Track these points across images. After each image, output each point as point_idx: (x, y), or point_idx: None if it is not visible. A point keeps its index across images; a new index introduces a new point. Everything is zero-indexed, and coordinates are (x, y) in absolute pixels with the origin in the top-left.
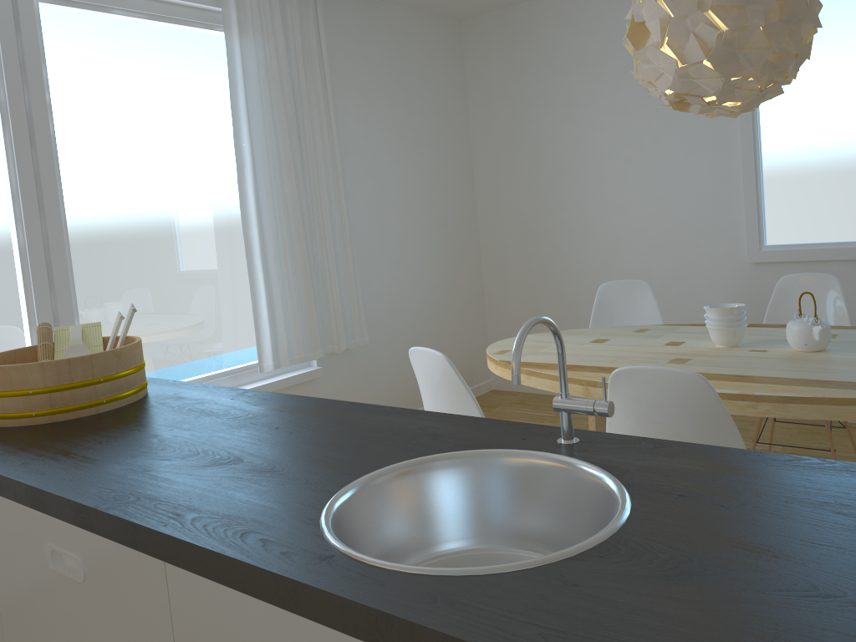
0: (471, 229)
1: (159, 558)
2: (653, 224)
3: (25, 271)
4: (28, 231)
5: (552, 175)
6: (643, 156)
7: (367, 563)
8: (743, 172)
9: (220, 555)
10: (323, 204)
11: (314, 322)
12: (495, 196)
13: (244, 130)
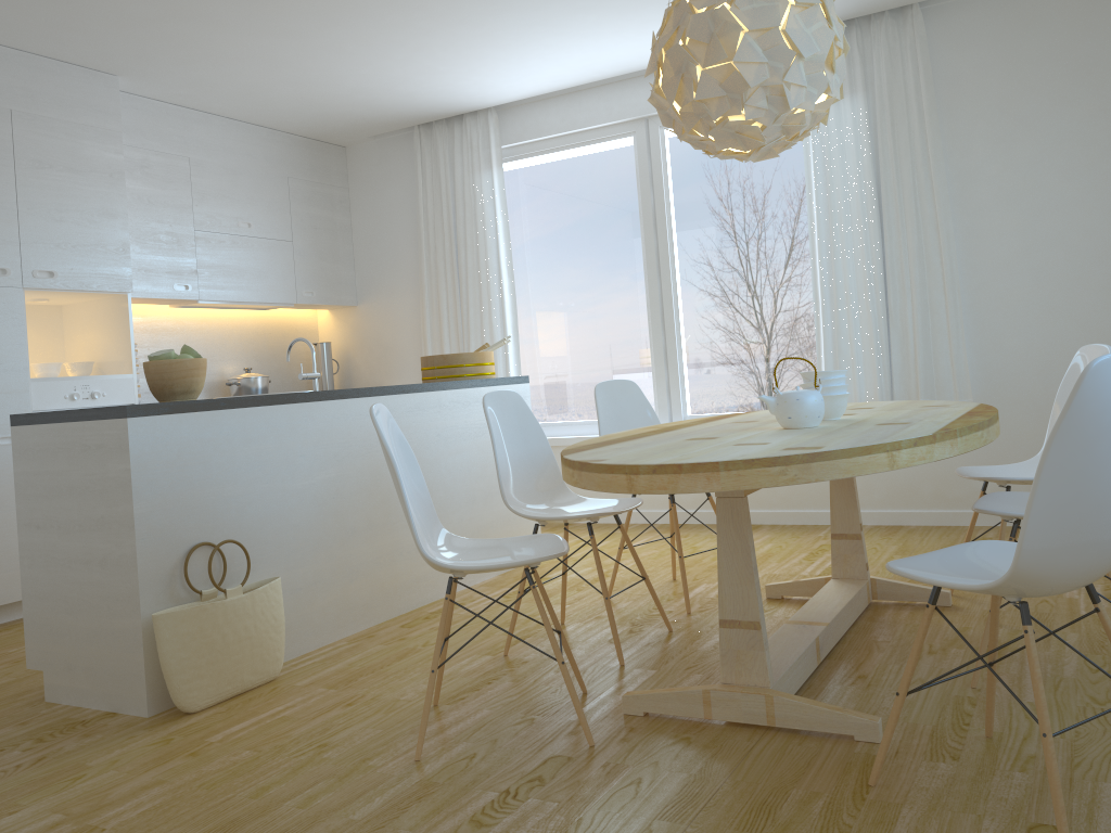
0: None
1: None
2: None
3: (649, 316)
4: (650, 290)
5: None
6: None
7: None
8: None
9: None
10: (908, 249)
11: (874, 373)
12: None
13: (812, 189)
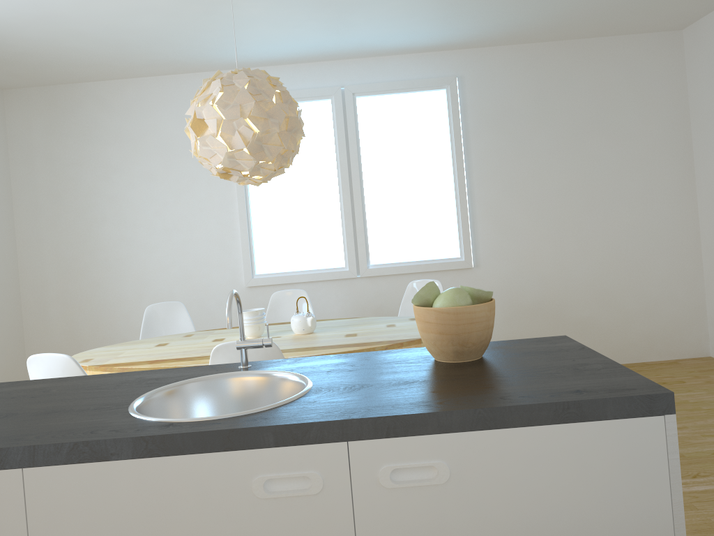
0: (12, 269)
1: (15, 468)
2: (176, 261)
3: None
4: None
5: (92, 223)
6: (168, 211)
7: (198, 420)
8: (240, 224)
9: (90, 442)
10: None
11: None
12: (36, 240)
13: None
